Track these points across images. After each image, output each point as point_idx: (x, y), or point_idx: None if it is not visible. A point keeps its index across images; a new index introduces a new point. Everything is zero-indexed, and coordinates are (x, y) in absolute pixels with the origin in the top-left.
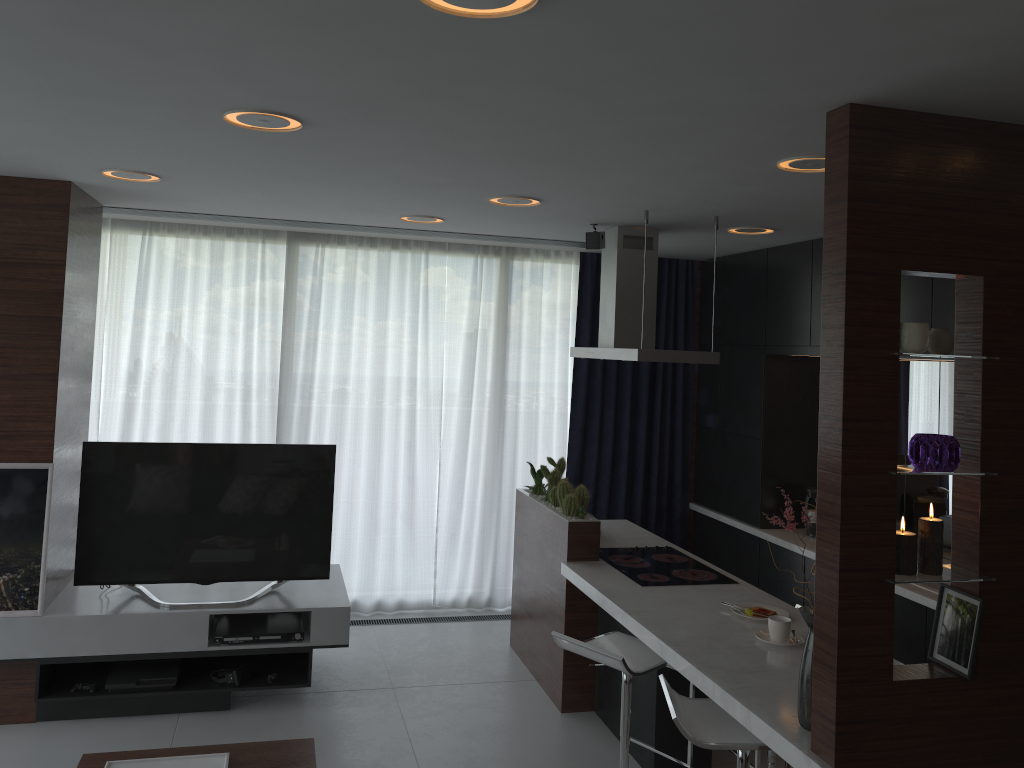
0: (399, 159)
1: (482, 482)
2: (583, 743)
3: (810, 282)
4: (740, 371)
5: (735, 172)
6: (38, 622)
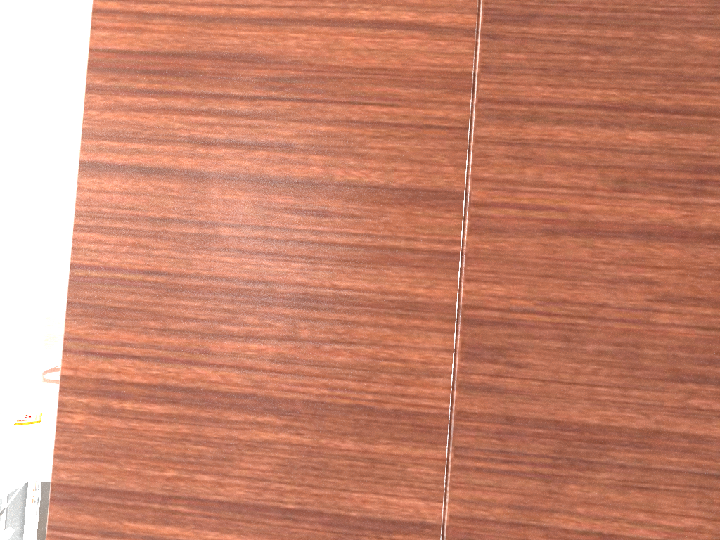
0: None
1: None
2: None
3: None
4: None
5: None
6: None
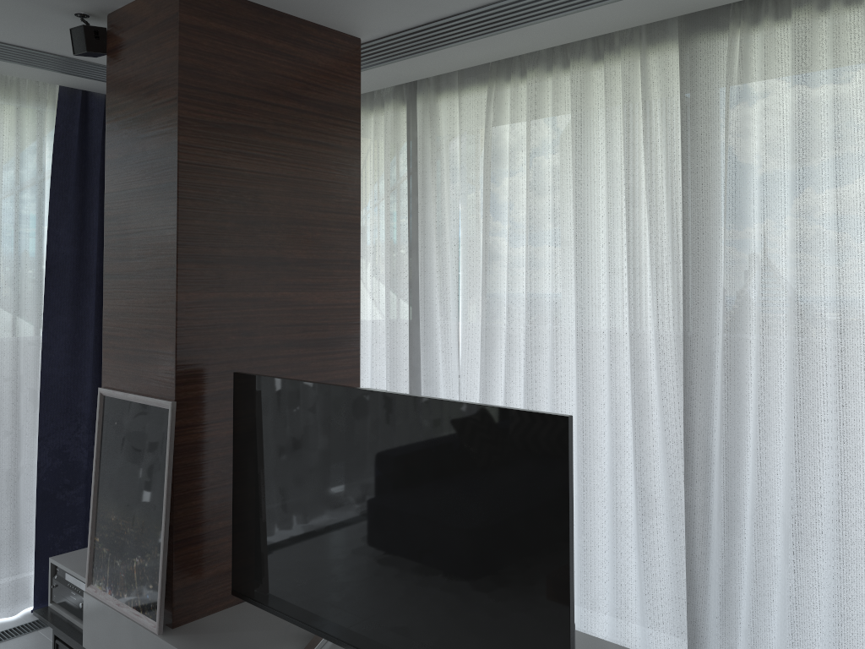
0: None
1: None
2: None
3: None
4: None
5: None
6: (154, 643)
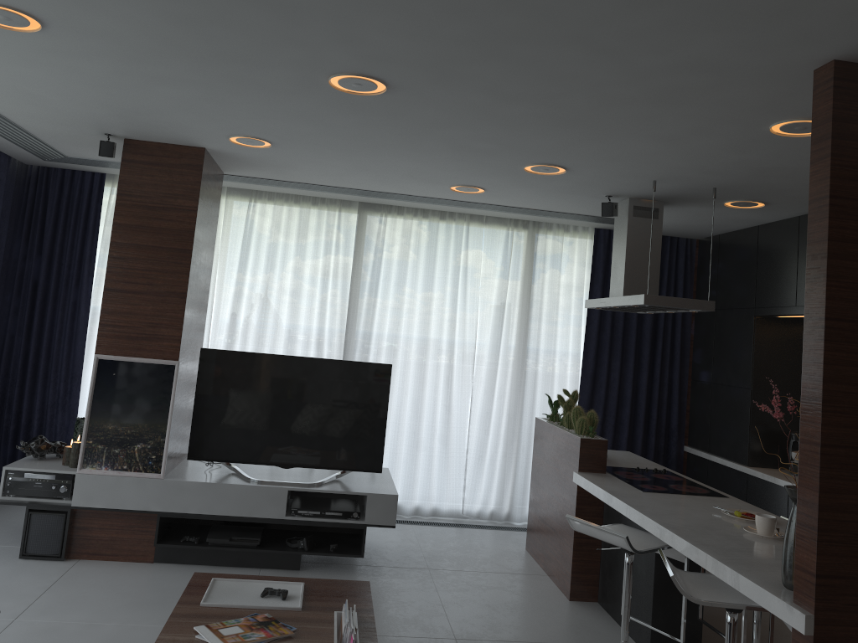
0: (456, 124)
1: (506, 415)
2: (588, 624)
3: (796, 252)
4: (732, 331)
5: (733, 137)
6: (160, 483)
